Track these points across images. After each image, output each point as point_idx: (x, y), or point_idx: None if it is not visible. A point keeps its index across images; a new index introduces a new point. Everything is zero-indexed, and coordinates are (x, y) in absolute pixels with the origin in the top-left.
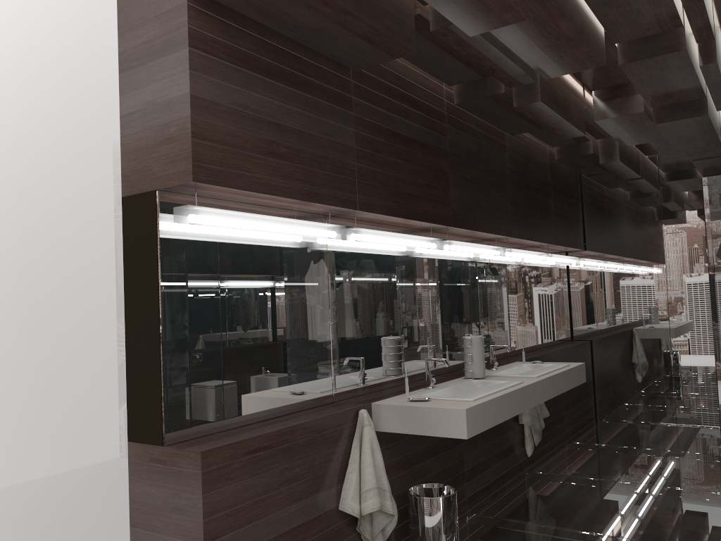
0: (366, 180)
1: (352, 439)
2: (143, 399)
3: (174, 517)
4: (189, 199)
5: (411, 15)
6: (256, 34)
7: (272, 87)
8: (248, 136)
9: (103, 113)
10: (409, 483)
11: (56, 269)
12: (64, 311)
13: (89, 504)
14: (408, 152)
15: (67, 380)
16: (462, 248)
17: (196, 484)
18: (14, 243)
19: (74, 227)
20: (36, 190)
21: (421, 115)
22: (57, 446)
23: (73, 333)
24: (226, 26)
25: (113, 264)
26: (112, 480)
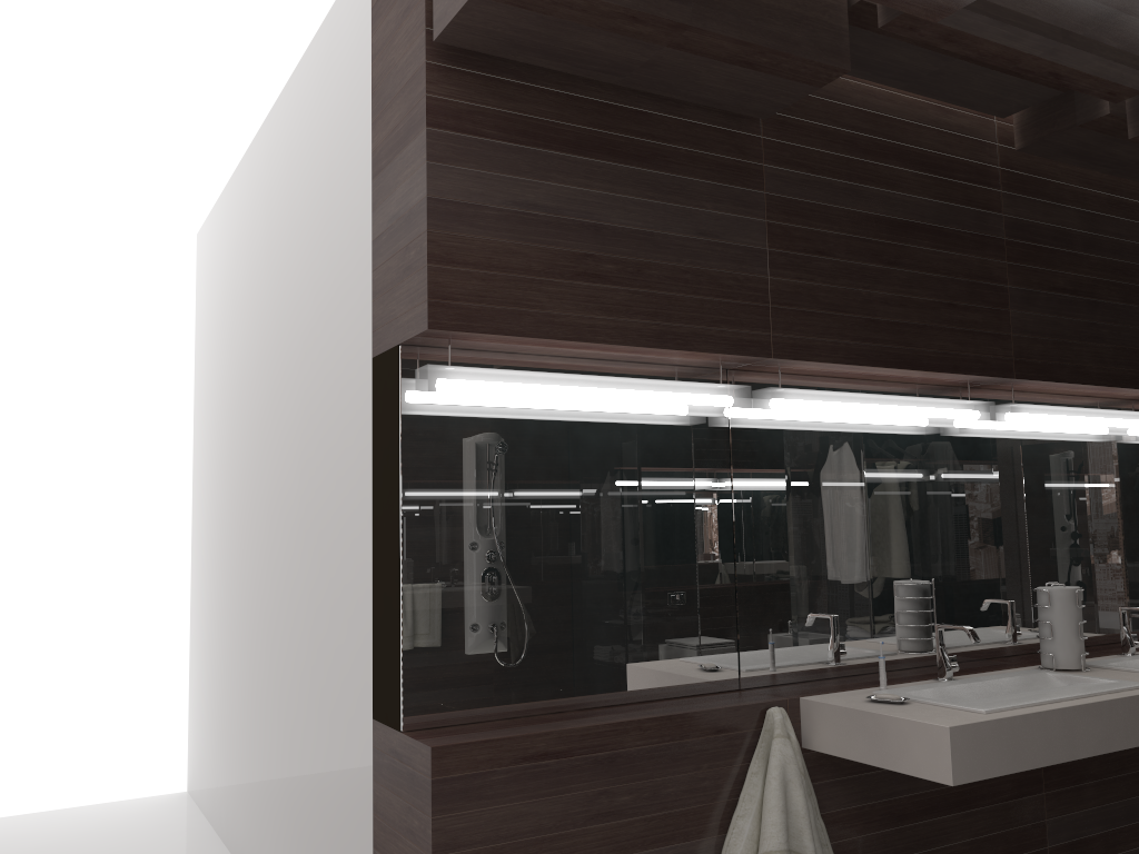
0: (793, 305)
1: (752, 757)
2: (385, 658)
3: (408, 844)
4: (454, 355)
5: (839, 7)
6: (557, 88)
7: (587, 169)
8: (537, 250)
9: (360, 240)
10: (893, 853)
11: (324, 463)
12: (328, 522)
13: (343, 805)
14: (899, 248)
15: (329, 621)
16: (1050, 418)
17: (427, 798)
18: (296, 428)
19: (337, 403)
20: (311, 354)
21: (932, 179)
22: (321, 714)
23: (334, 554)
24: (497, 85)
25: (364, 456)
26: (360, 774)
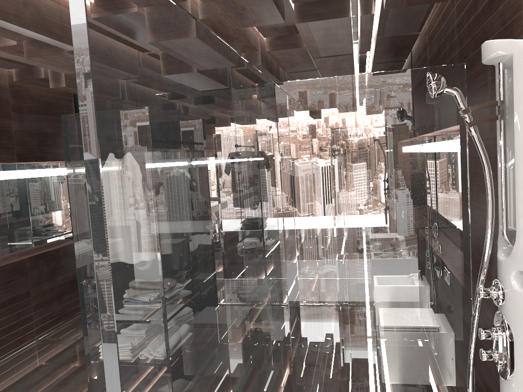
0: None
1: None
2: None
3: None
4: None
5: None
6: None
7: None
8: None
9: None
10: None
11: None
12: None
13: None
14: None
15: None
16: None
17: None
18: None
19: None
20: None
21: None
22: None
23: None
24: None
25: None
26: None
